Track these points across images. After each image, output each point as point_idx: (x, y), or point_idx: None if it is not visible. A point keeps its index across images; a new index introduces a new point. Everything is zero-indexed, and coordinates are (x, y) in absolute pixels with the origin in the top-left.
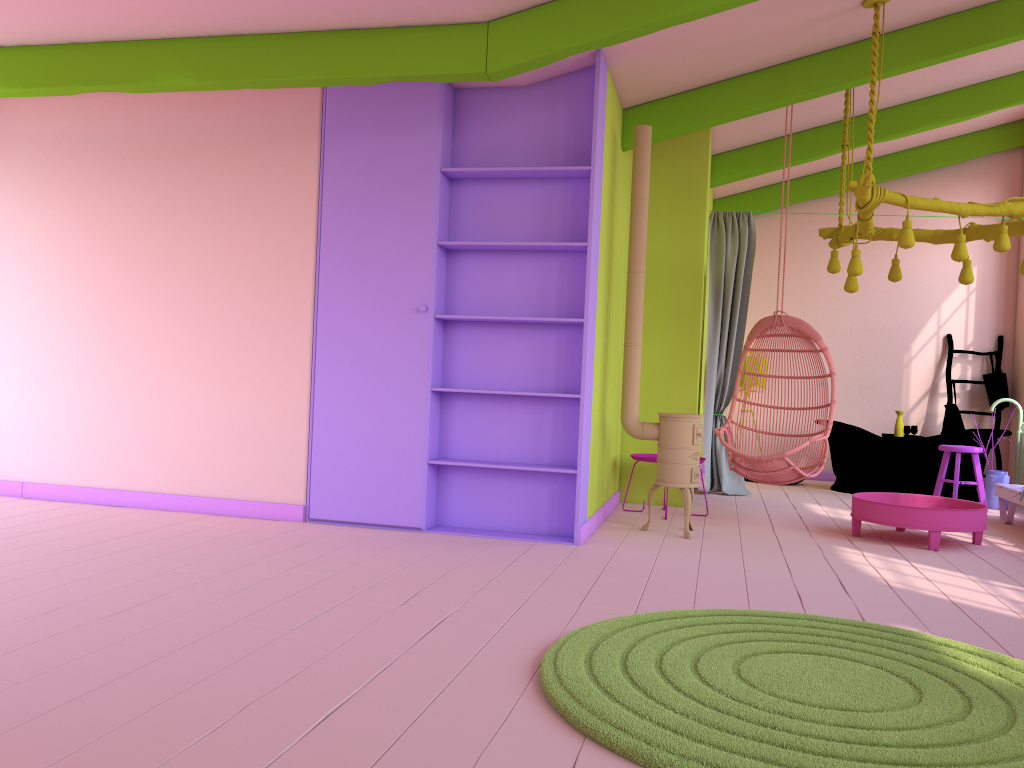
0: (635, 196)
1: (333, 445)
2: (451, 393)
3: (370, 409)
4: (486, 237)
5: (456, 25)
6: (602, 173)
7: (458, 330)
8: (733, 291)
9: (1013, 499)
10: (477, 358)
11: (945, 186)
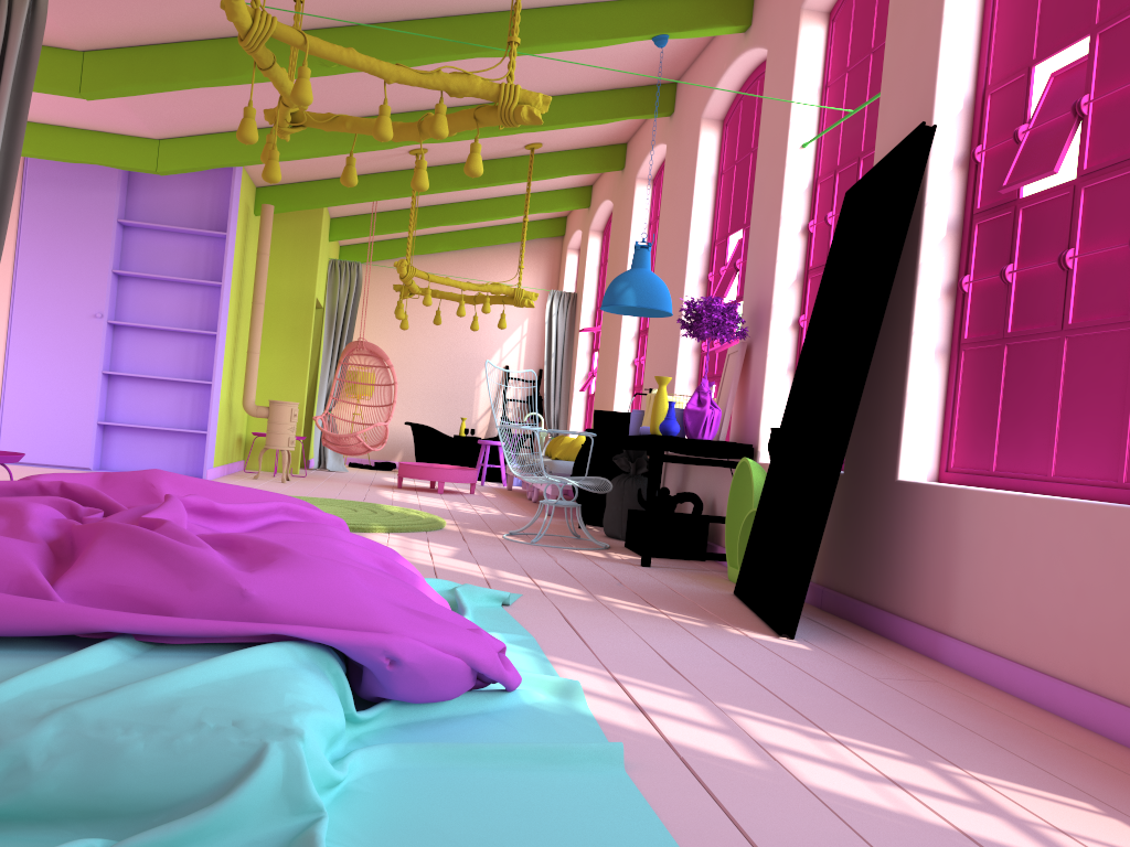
0: (260, 252)
1: (22, 408)
2: (117, 376)
3: (54, 383)
4: (149, 269)
5: (137, 137)
6: (235, 236)
7: (124, 332)
8: (344, 320)
9: (510, 473)
10: (138, 353)
11: (510, 257)
